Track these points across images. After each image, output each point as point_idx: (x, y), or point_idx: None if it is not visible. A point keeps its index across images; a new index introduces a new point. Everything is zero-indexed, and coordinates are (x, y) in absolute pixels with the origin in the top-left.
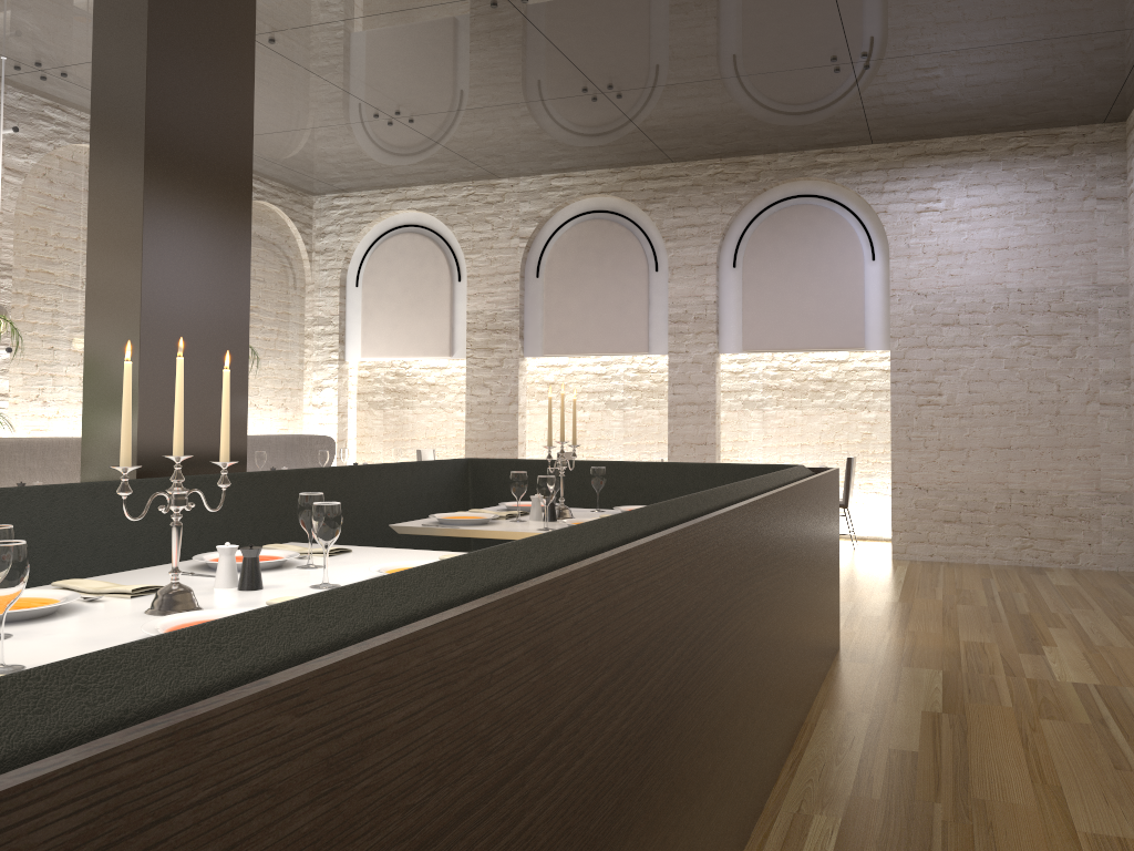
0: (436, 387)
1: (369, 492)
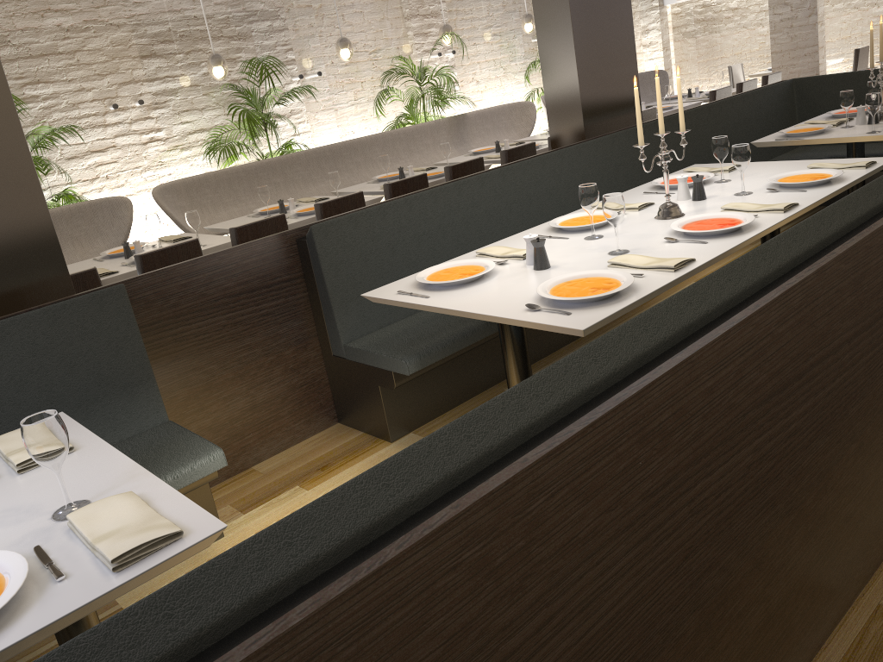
0: (738, 10)
1: (726, 119)
